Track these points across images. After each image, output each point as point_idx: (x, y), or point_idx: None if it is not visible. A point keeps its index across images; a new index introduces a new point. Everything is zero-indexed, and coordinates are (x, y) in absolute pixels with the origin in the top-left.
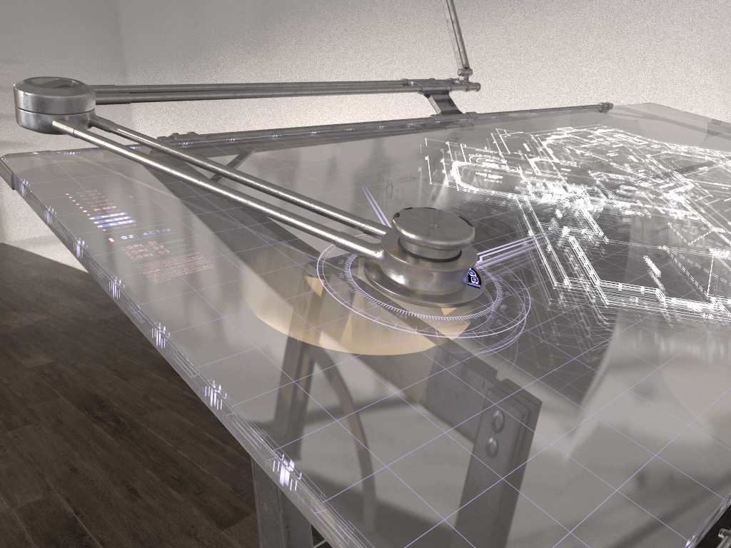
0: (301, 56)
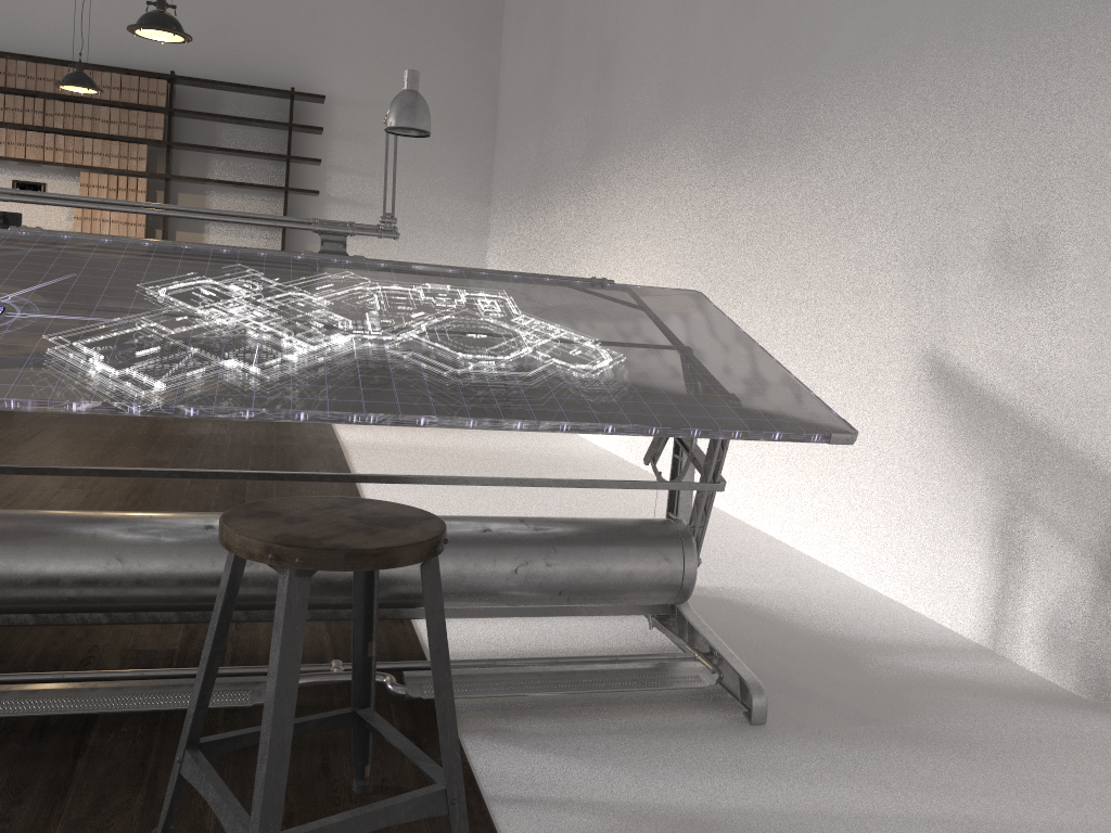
0: (608, 202)
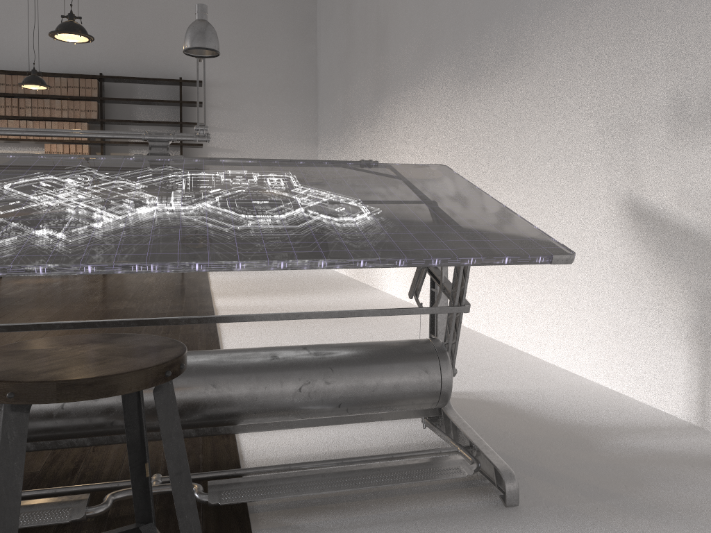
0: (390, 128)
